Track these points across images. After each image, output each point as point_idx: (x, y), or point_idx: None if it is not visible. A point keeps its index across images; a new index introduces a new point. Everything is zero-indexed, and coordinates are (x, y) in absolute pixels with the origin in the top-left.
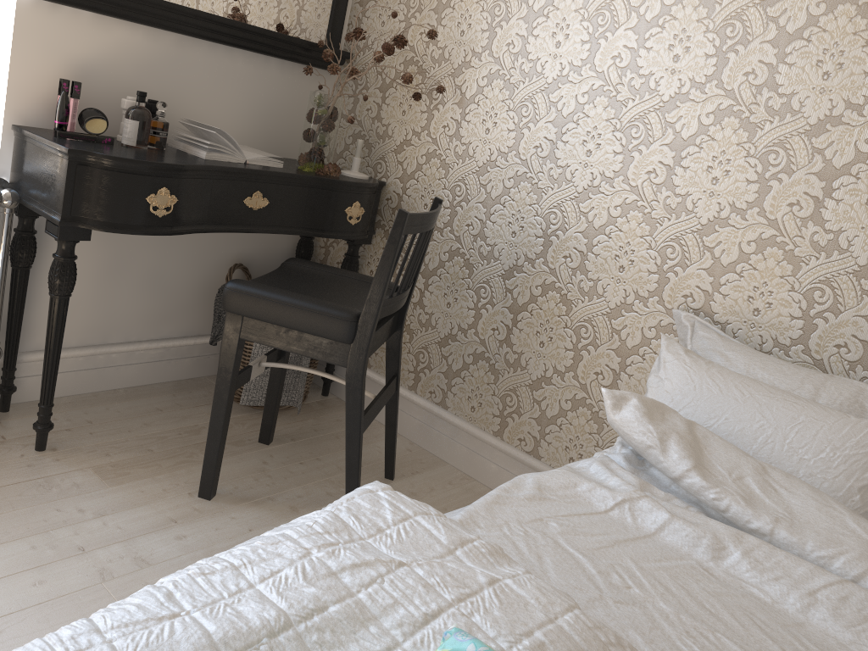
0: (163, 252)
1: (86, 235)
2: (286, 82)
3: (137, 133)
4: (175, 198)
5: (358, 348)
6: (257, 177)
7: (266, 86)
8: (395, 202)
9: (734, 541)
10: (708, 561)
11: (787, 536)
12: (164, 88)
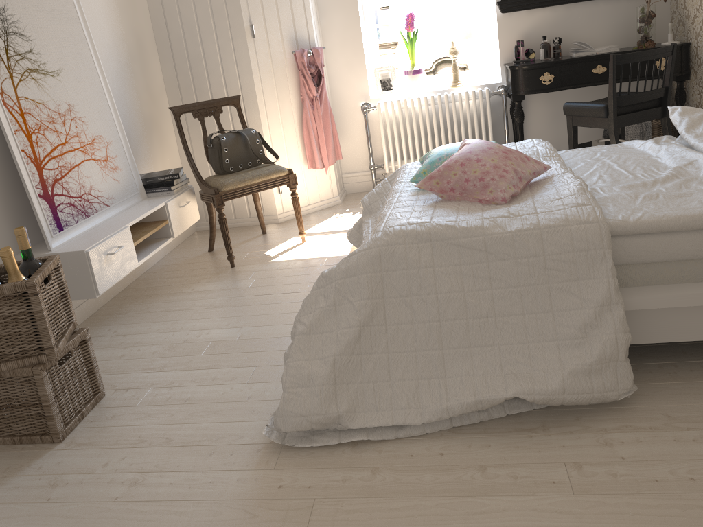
0: None
1: (522, 98)
2: (633, 6)
3: (543, 53)
4: (552, 76)
5: (610, 119)
6: (597, 58)
7: (620, 12)
8: (695, 52)
9: (665, 146)
10: (654, 155)
11: (696, 143)
12: (564, 30)
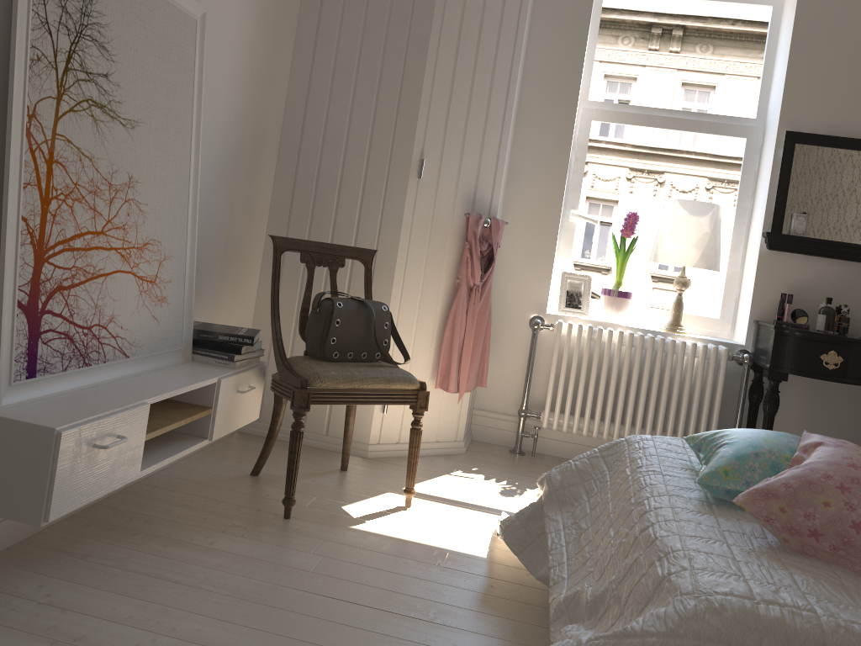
0: (854, 413)
1: (784, 377)
2: None
3: (824, 322)
4: (840, 358)
5: None
6: None
7: None
8: None
9: None
10: None
11: None
12: (853, 298)
